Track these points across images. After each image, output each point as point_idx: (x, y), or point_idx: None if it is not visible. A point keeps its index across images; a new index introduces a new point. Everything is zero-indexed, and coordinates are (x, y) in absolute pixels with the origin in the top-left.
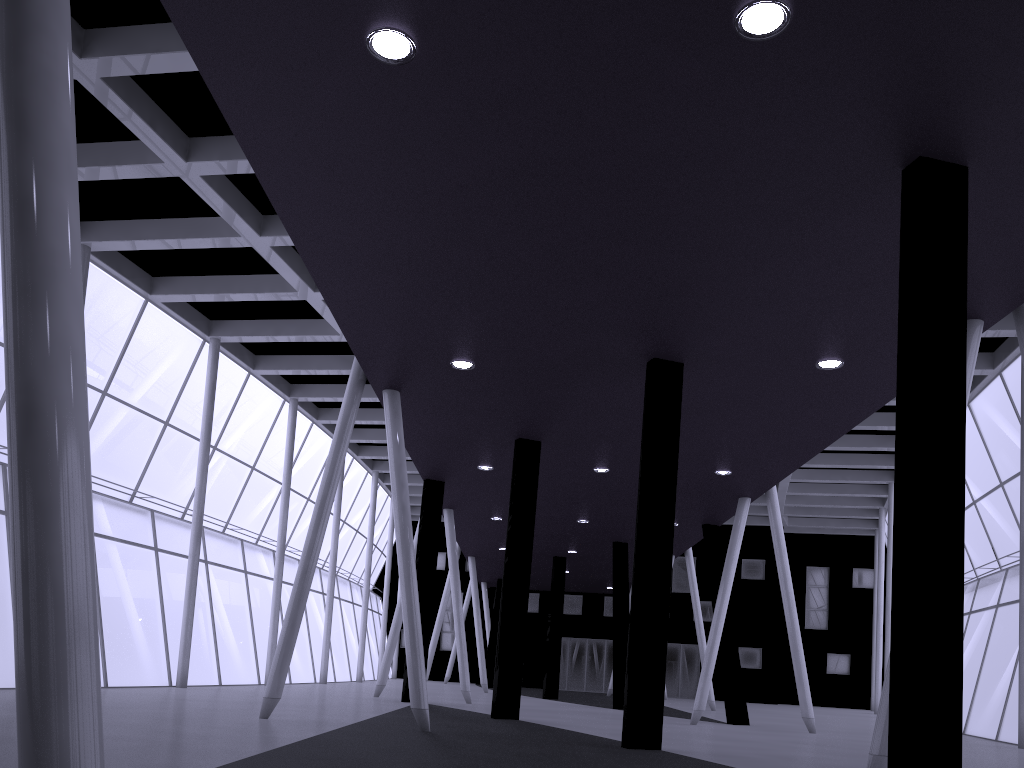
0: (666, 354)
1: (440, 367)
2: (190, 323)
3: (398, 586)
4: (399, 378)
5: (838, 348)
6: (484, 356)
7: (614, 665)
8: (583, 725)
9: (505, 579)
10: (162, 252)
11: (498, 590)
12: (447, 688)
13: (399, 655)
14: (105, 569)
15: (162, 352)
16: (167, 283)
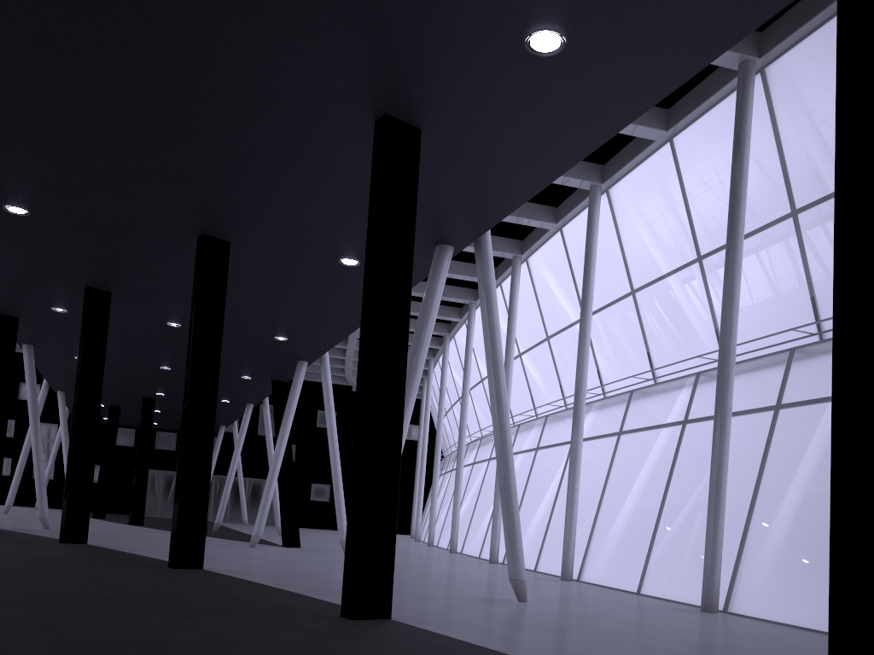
0: (214, 232)
1: None
2: None
3: None
4: None
5: (354, 250)
6: (39, 206)
7: None
8: (148, 548)
9: (74, 416)
10: None
11: None
12: (35, 514)
13: None
14: None
15: None
16: None
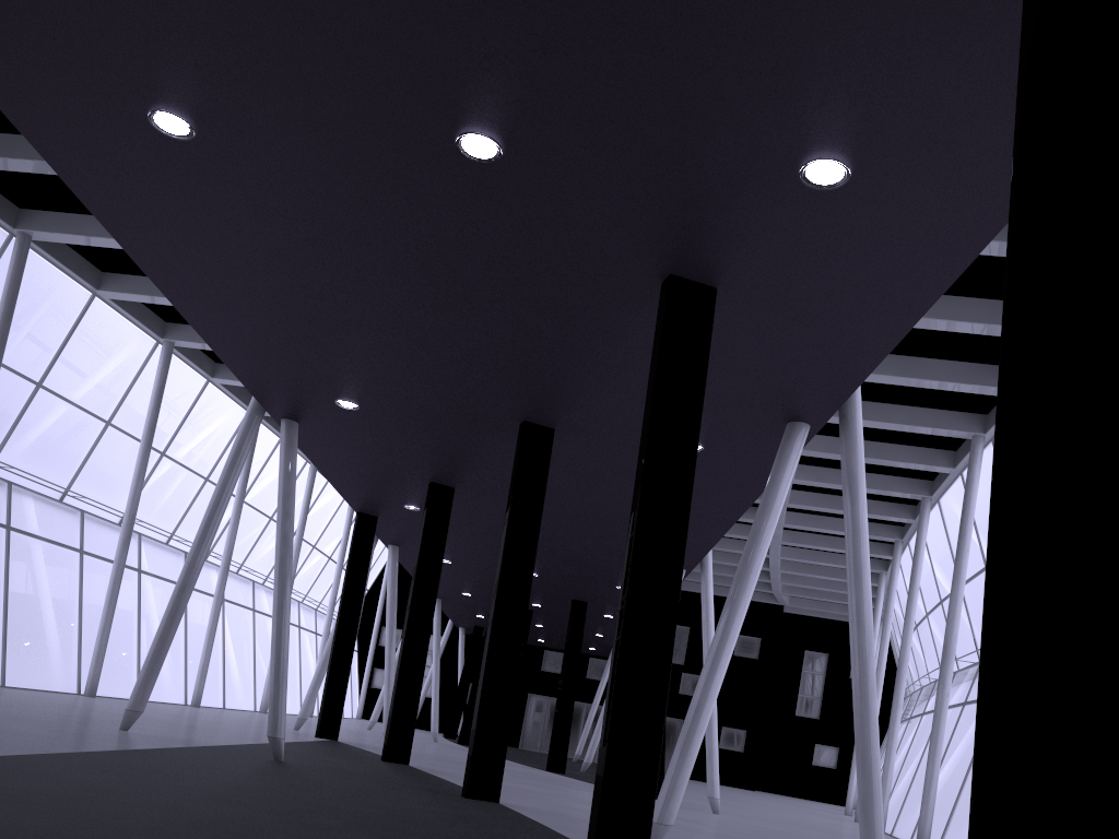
0: (535, 418)
1: (327, 404)
2: (141, 323)
3: (375, 622)
4: (292, 409)
5: None
6: (365, 399)
7: (553, 726)
8: None
9: (406, 622)
10: (109, 249)
11: (473, 637)
12: None
13: (369, 695)
14: (30, 566)
15: (123, 348)
16: (116, 280)
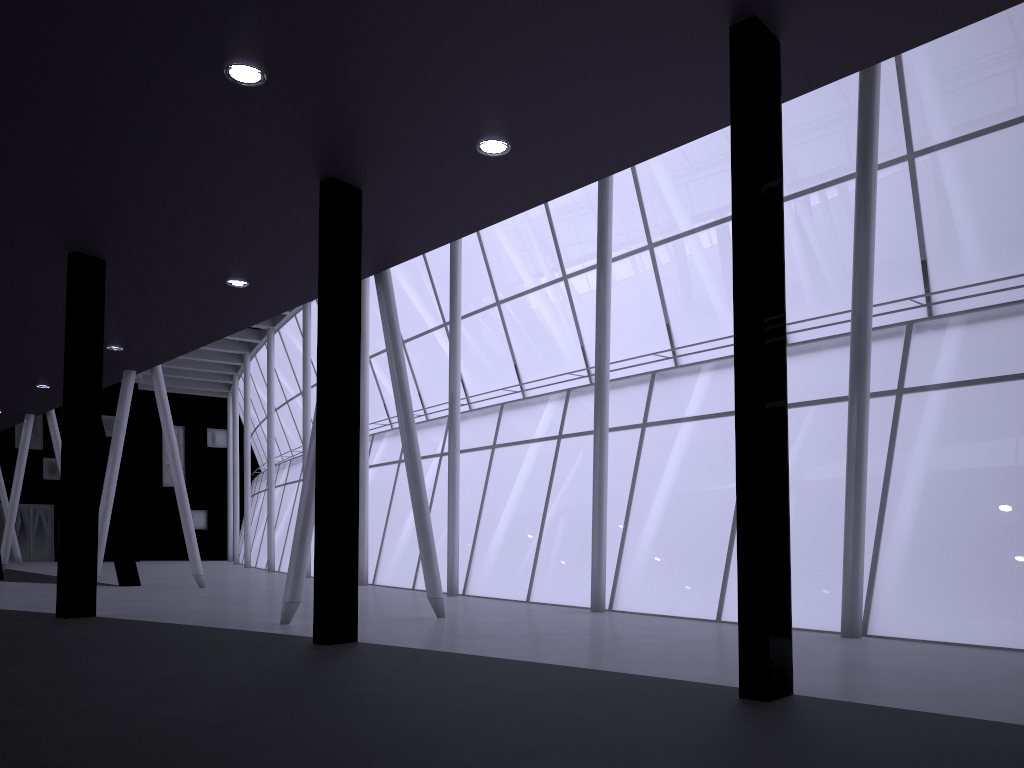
0: (91, 251)
1: None
2: None
3: None
4: None
5: (247, 274)
6: None
7: None
8: None
9: None
10: None
11: None
12: None
13: None
14: None
15: None
16: None
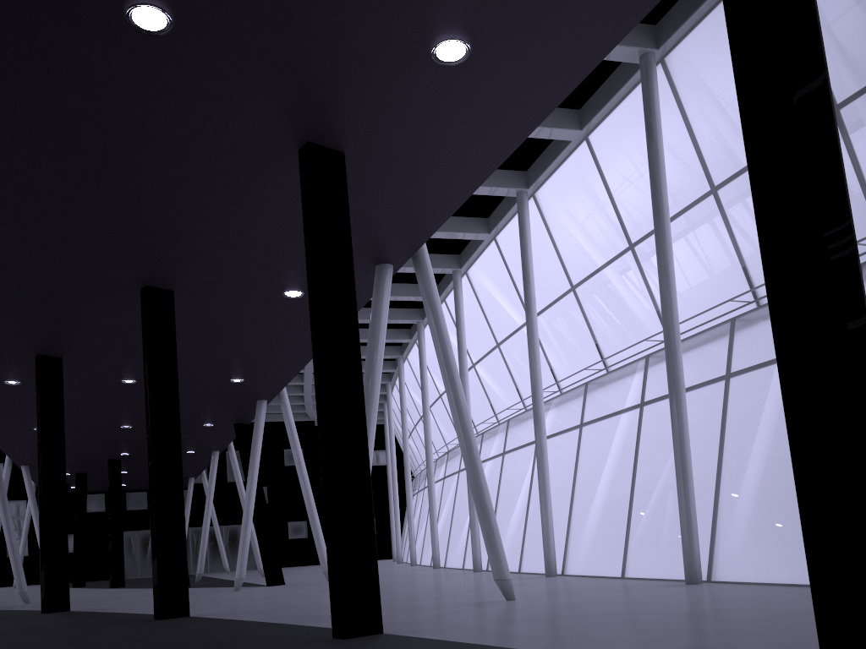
0: (156, 282)
1: None
2: None
3: None
4: None
5: (296, 282)
6: None
7: None
8: (133, 606)
9: (41, 485)
10: None
11: None
12: (14, 592)
13: None
14: None
15: None
16: None
